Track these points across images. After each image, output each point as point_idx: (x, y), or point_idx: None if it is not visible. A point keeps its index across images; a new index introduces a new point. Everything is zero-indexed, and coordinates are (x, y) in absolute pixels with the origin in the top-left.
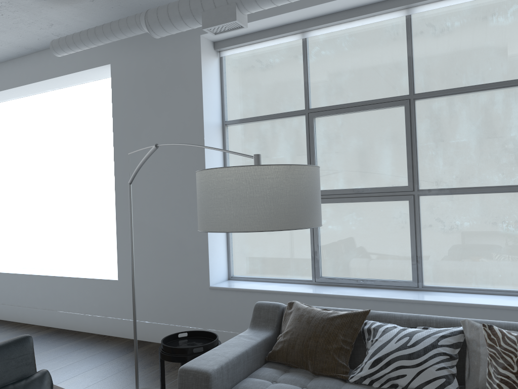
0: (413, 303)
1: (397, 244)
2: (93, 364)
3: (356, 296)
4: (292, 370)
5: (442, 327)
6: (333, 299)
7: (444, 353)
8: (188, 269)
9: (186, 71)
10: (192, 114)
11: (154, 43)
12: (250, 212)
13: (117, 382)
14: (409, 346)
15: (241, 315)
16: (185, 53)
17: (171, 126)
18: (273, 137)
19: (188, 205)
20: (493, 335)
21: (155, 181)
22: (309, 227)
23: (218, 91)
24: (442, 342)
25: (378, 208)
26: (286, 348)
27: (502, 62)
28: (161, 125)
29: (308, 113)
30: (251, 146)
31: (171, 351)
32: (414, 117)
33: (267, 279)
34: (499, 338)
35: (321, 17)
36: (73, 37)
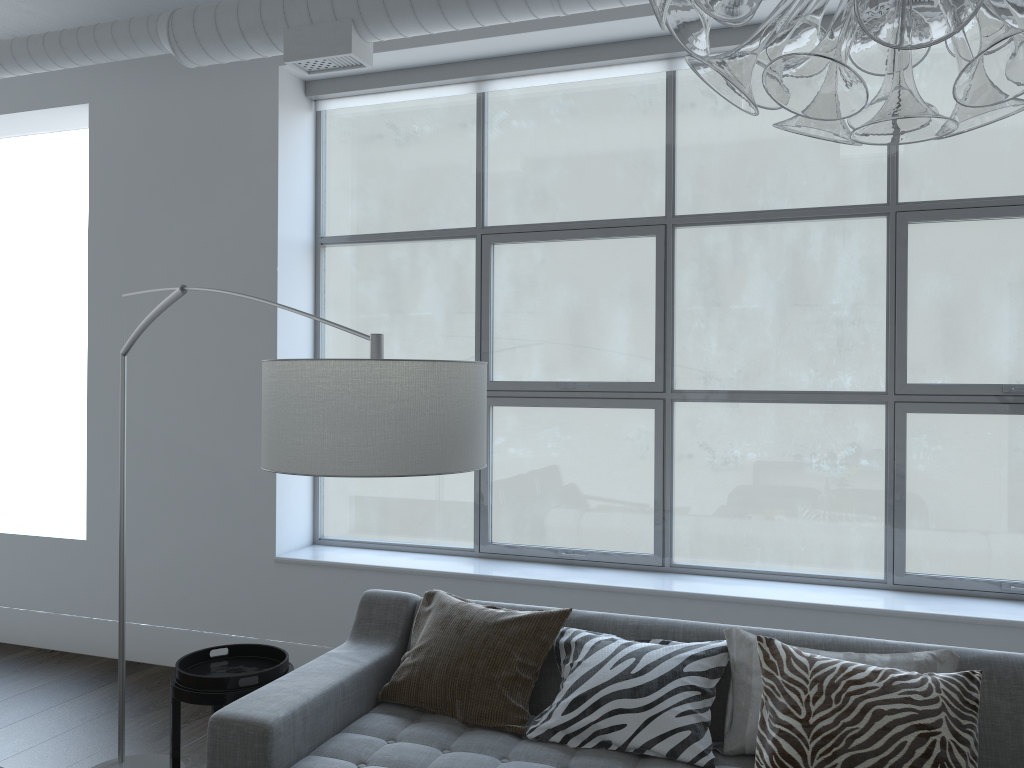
0: (652, 595)
1: (643, 478)
2: (28, 710)
3: (553, 581)
4: (426, 718)
5: (694, 640)
6: (510, 585)
7: (692, 686)
8: (235, 522)
9: (247, 133)
10: (256, 219)
11: (183, 71)
12: (359, 443)
13: (79, 743)
14: (635, 675)
15: (334, 613)
16: (246, 98)
17: (211, 241)
18: (416, 261)
19: (240, 398)
20: (774, 655)
21: (173, 346)
22: (462, 470)
23: (310, 178)
24: (691, 667)
25: (610, 409)
26: (416, 677)
27: (846, 150)
28: (191, 236)
29: (482, 234)
30: (370, 275)
31: (195, 683)
32: (672, 258)
33: (390, 545)
34: (782, 660)
35: (515, 57)
36: (12, 45)
